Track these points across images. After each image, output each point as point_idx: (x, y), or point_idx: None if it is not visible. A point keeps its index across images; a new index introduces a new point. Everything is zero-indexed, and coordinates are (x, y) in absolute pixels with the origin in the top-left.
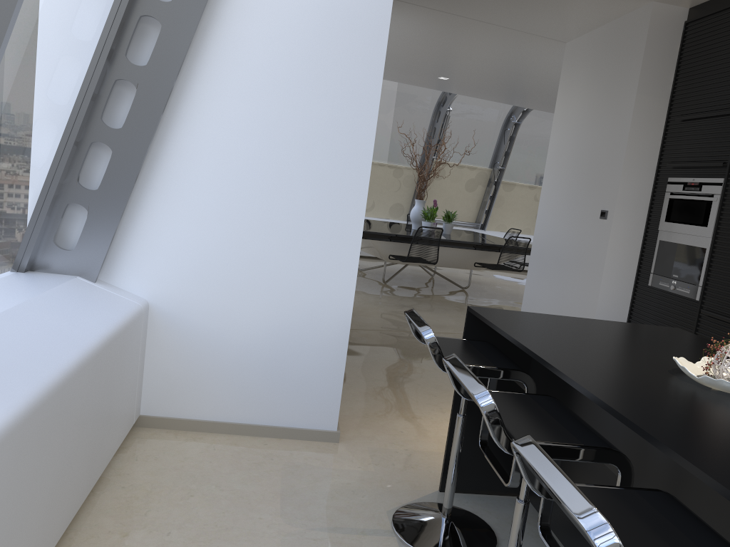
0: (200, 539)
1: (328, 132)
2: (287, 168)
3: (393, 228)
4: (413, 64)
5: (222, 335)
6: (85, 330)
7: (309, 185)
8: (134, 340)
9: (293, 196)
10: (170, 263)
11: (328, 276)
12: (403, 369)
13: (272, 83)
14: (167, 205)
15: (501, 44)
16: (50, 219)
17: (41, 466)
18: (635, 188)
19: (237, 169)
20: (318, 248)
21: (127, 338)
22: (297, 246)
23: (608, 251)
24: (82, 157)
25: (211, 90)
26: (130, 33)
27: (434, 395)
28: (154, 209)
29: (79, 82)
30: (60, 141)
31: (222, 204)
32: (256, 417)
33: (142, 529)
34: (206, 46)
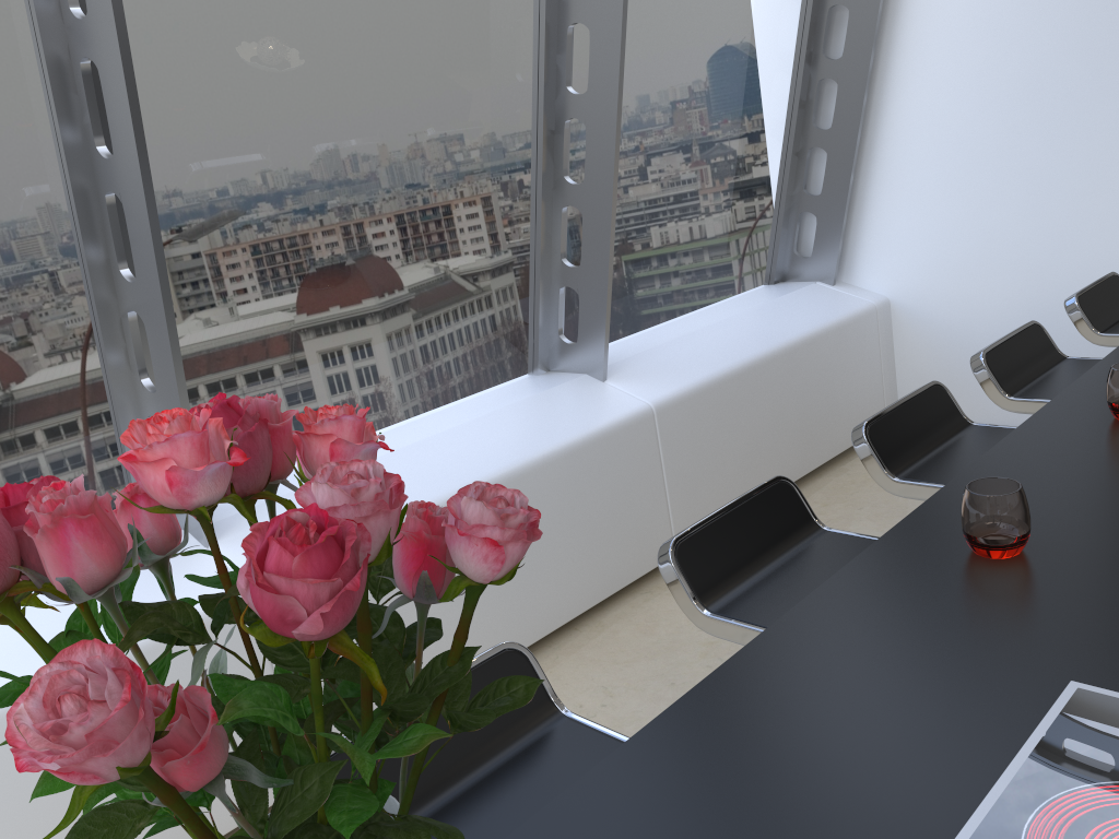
0: (884, 515)
1: (1055, 60)
2: (1011, 120)
3: None
4: None
5: (967, 326)
6: (787, 331)
7: (1041, 133)
8: (863, 339)
9: (1023, 152)
10: (902, 254)
11: (1084, 242)
12: None
13: (978, 25)
14: (890, 194)
15: None
16: (787, 231)
17: (726, 432)
18: None
19: (954, 136)
20: (1065, 208)
21: (846, 337)
22: (1038, 211)
23: None
24: (803, 165)
25: (913, 56)
26: (822, 30)
27: None
28: (878, 201)
29: (778, 100)
30: (775, 159)
31: (945, 179)
32: (1020, 418)
33: (840, 503)
34: (900, 10)
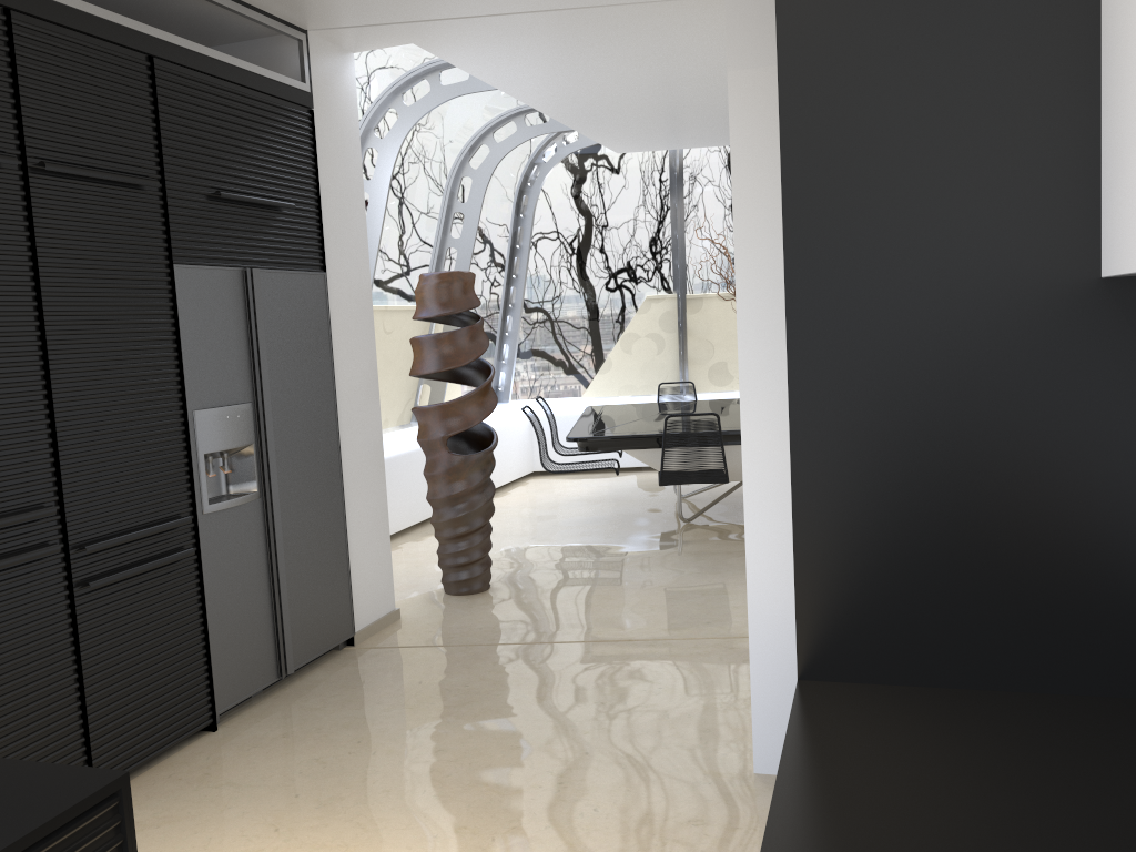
0: None
1: None
2: None
3: (691, 418)
4: (653, 113)
5: None
6: None
7: None
8: None
9: None
10: None
11: None
12: (339, 750)
13: None
14: None
15: (687, 35)
16: None
17: None
18: (780, 293)
19: None
20: None
21: None
22: None
23: (745, 456)
24: None
25: None
26: None
27: (277, 828)
28: None
29: None
30: None
31: None
32: None
33: None
34: None
